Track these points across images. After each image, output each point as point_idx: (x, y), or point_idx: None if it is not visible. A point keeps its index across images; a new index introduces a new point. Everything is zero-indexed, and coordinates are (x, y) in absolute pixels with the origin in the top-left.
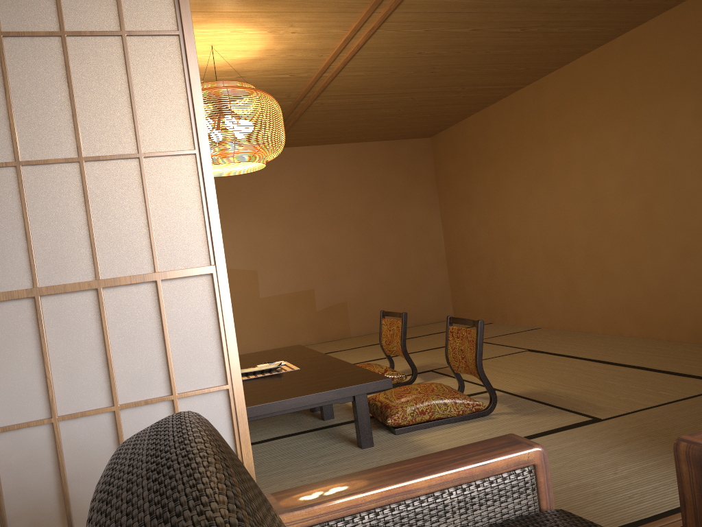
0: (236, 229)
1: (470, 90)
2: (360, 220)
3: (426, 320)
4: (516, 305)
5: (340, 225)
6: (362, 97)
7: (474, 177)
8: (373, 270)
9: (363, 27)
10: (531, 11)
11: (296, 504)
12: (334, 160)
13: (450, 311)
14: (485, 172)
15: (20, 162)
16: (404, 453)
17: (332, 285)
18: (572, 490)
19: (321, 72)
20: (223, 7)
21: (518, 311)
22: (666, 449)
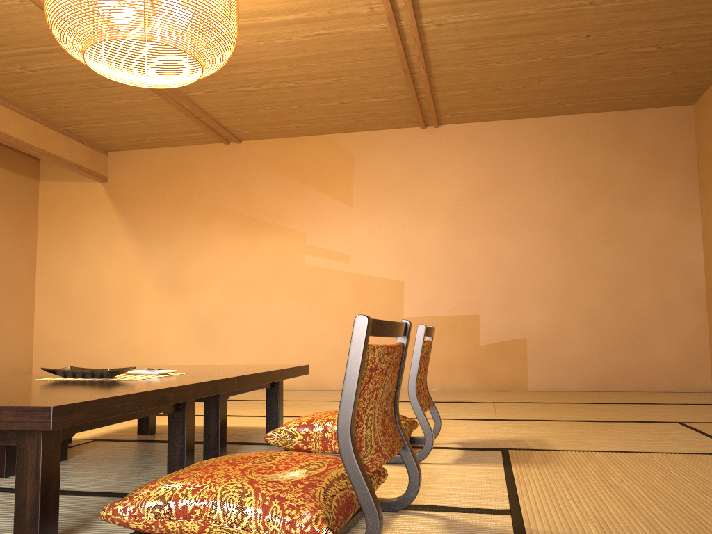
0: (384, 226)
1: None
2: (561, 224)
3: (659, 385)
4: None
5: (528, 229)
6: (495, 4)
7: None
8: (573, 298)
9: None
10: None
11: None
12: (528, 139)
13: (706, 377)
14: None
15: None
16: None
17: (506, 312)
18: None
19: None
20: None
21: None
22: None
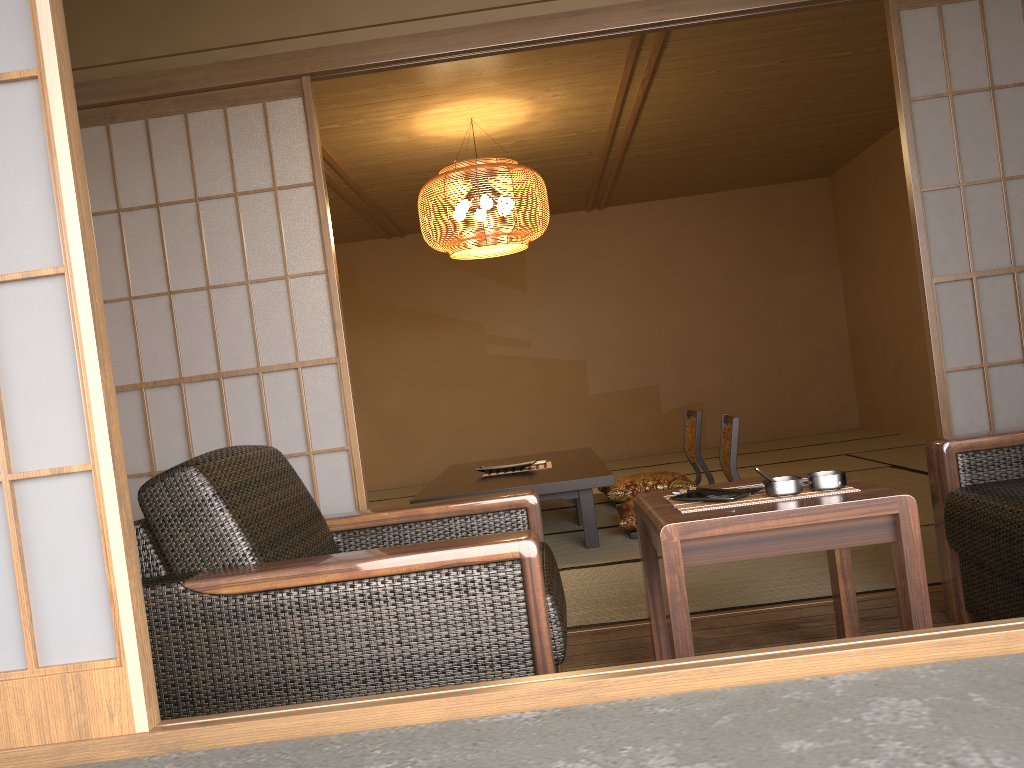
0: (561, 310)
1: (839, 119)
2: (723, 295)
3: (817, 428)
4: (924, 408)
5: (695, 302)
6: (686, 143)
7: (876, 231)
8: (740, 361)
9: (633, 79)
10: (848, 33)
11: (346, 515)
12: (687, 217)
13: (855, 417)
14: (887, 224)
15: (210, 286)
16: (618, 553)
17: (682, 379)
18: (728, 584)
19: (611, 126)
20: (464, 87)
21: (927, 418)
22: (871, 559)
